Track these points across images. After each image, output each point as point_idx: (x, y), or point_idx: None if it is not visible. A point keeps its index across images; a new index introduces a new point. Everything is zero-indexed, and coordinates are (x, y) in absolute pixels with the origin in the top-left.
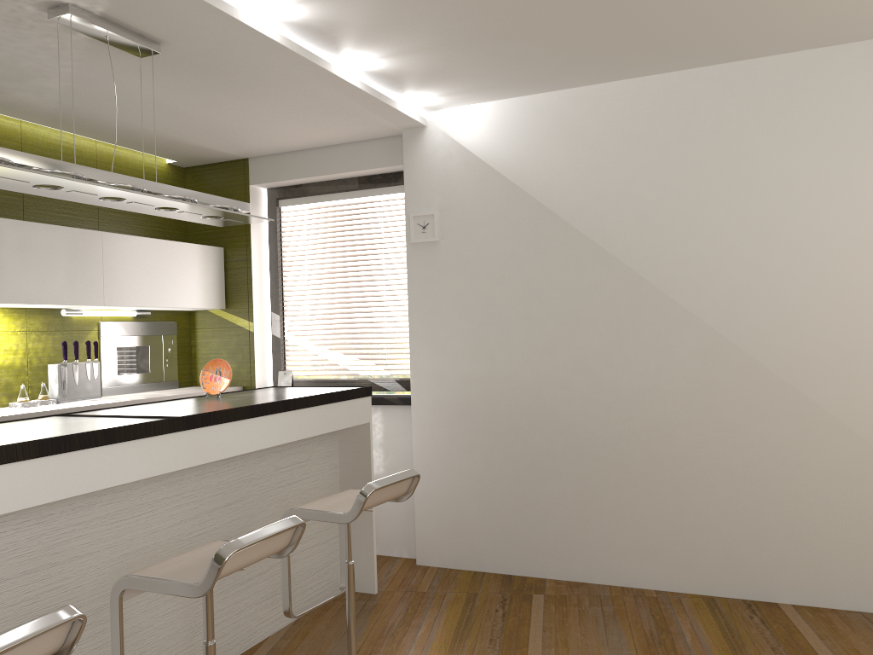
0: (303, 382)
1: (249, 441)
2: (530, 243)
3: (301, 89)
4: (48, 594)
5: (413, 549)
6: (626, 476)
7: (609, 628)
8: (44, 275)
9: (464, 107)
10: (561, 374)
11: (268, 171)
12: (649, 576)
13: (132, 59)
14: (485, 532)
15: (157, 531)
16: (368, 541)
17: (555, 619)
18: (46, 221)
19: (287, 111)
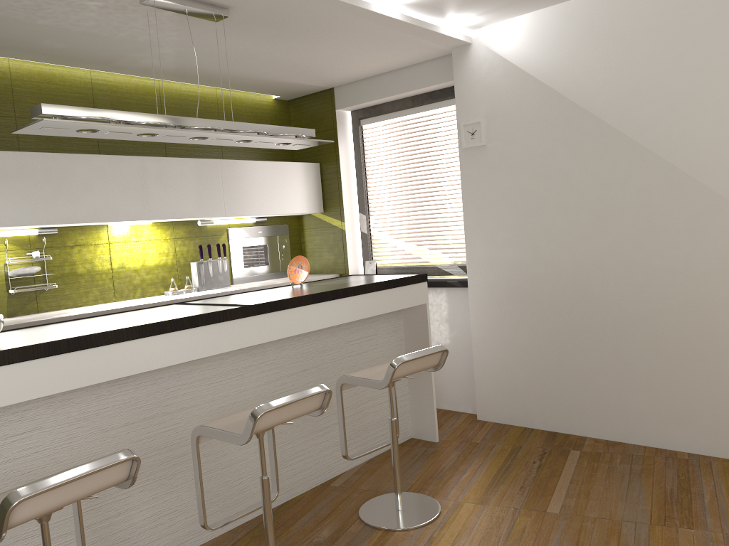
0: (385, 269)
1: (313, 322)
2: (566, 141)
3: (352, 28)
4: (163, 434)
5: (476, 407)
6: (659, 350)
7: (632, 484)
8: (179, 197)
9: (503, 21)
10: (597, 258)
11: (349, 97)
12: (682, 440)
13: (213, 23)
14: (533, 395)
15: (246, 390)
16: (429, 399)
17: (584, 473)
18: (182, 154)
19: (348, 46)
